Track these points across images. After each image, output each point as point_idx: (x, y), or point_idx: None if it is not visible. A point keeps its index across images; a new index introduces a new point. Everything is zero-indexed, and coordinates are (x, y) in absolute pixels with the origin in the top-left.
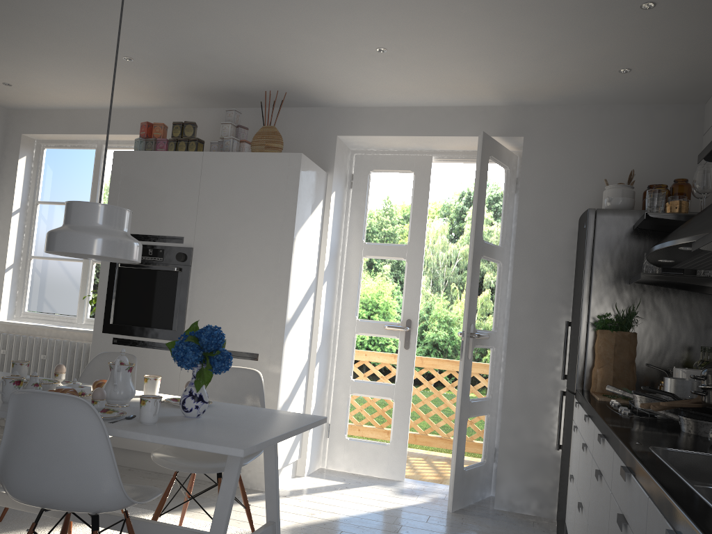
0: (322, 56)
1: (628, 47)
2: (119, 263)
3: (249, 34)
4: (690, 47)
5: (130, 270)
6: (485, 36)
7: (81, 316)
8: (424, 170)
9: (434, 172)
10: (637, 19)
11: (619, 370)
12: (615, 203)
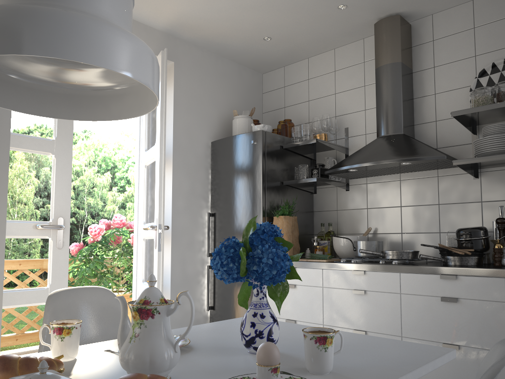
0: None
1: (293, 26)
2: None
3: None
4: (313, 39)
5: None
6: None
7: None
8: None
9: None
10: (325, 12)
11: (294, 242)
12: (267, 129)
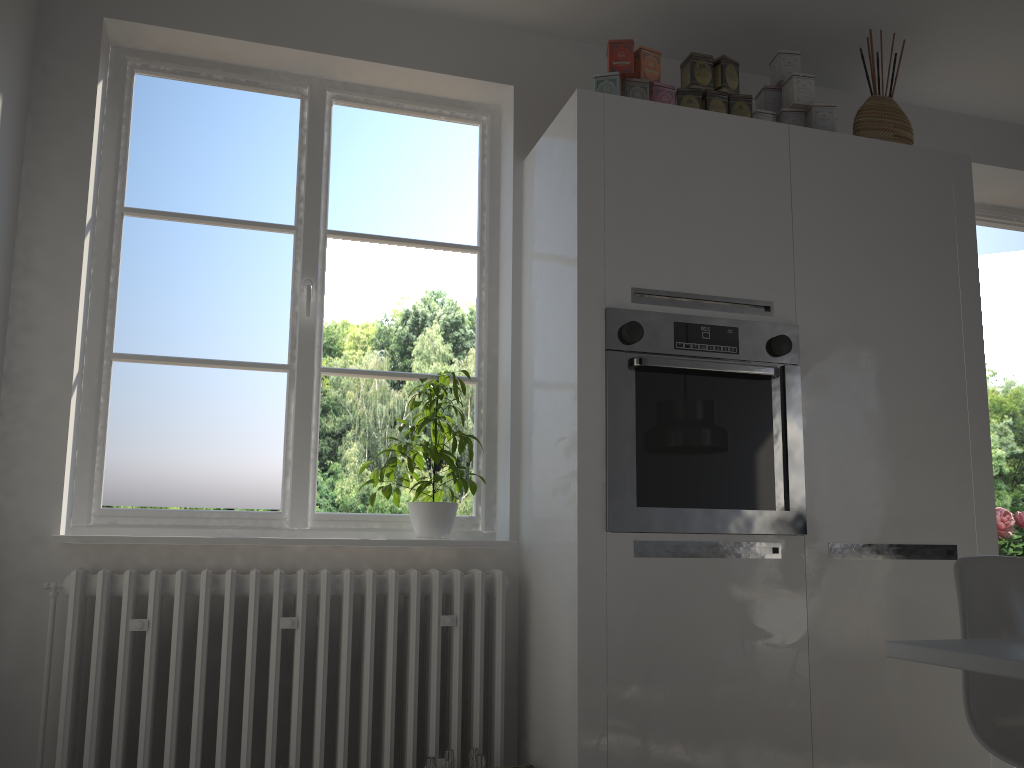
0: None
1: None
2: (644, 356)
3: None
4: None
5: (656, 374)
6: None
7: (301, 508)
8: None
9: (363, 277)
10: None
11: None
12: None
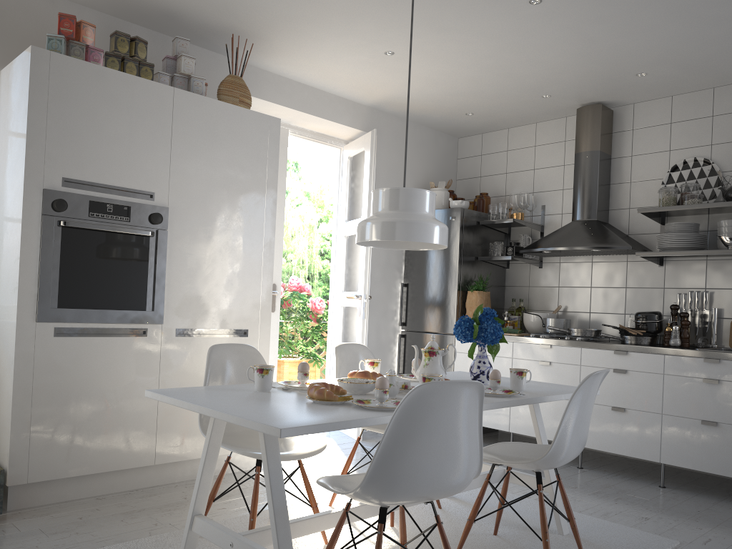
0: (340, 36)
1: (497, 106)
2: (67, 220)
3: (331, 0)
4: (515, 116)
5: (76, 231)
6: (459, 75)
7: None
8: (283, 141)
9: None
10: (529, 99)
11: None
12: (464, 204)
